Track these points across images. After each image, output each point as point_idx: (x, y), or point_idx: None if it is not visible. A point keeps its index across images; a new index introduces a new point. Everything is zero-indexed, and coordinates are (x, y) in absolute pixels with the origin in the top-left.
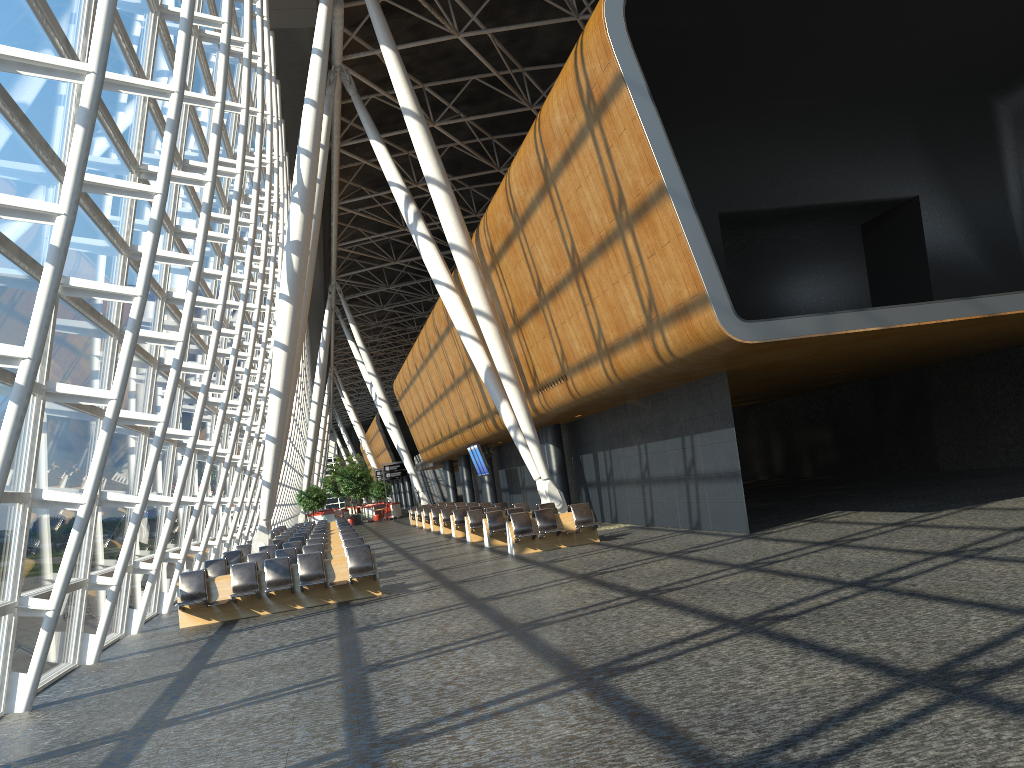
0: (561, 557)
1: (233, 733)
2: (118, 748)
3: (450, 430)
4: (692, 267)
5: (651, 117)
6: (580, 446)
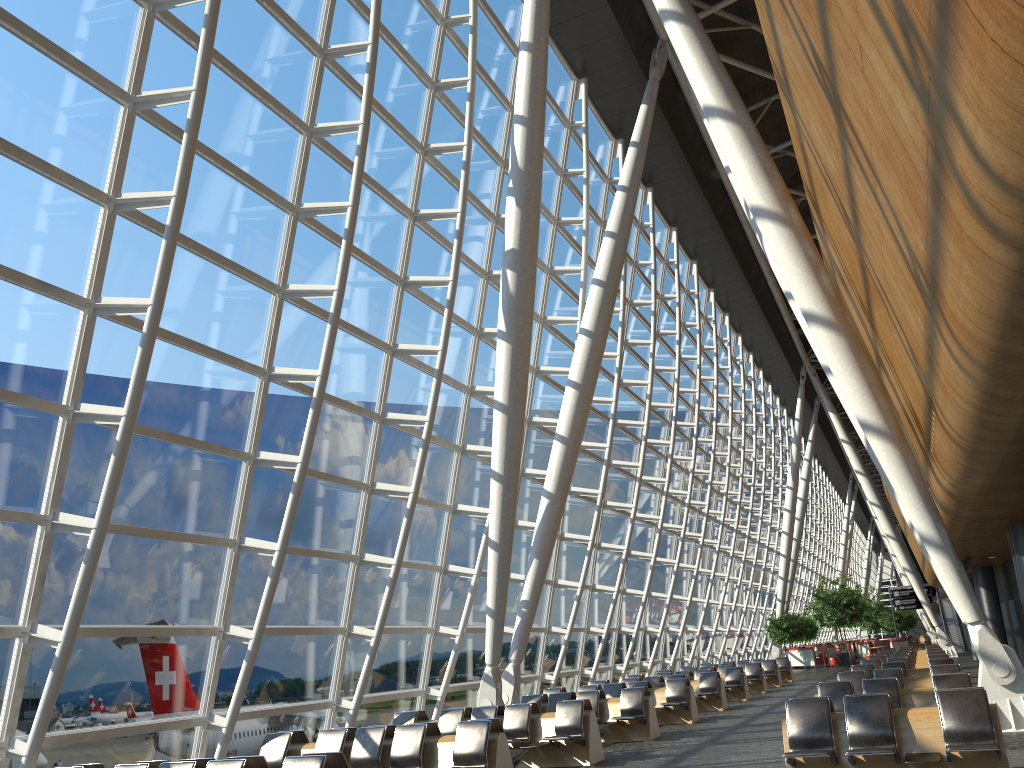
0: None
1: None
2: None
3: None
4: None
5: None
6: None
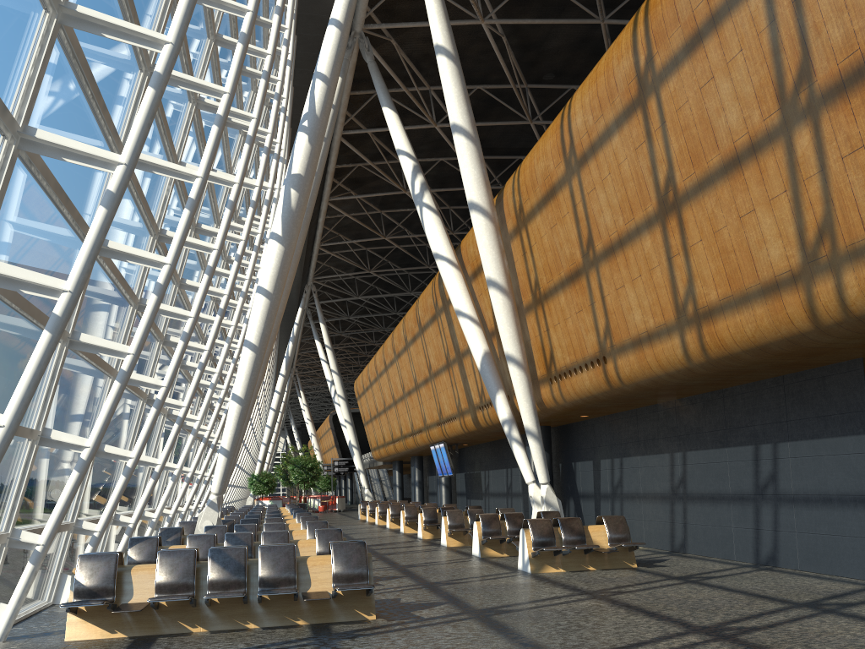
0: (612, 586)
1: None
2: None
3: (413, 427)
4: None
5: None
6: (574, 452)
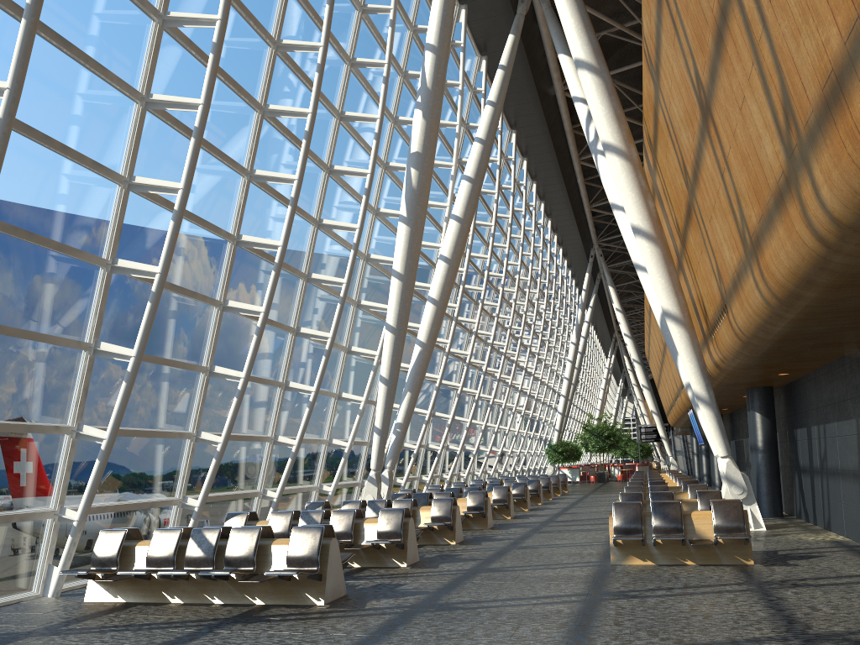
0: (647, 588)
1: None
2: None
3: (674, 392)
4: None
5: None
6: (794, 417)
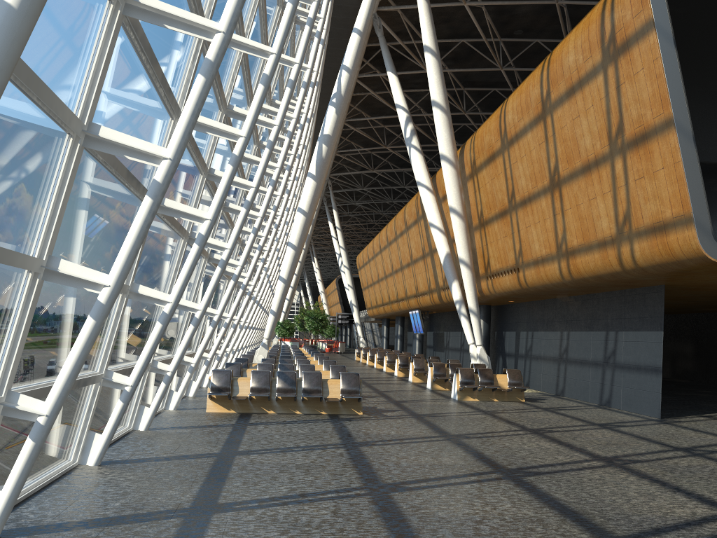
0: (500, 409)
1: (288, 535)
2: (183, 527)
3: (398, 296)
4: (683, 191)
5: (671, 60)
6: (505, 324)
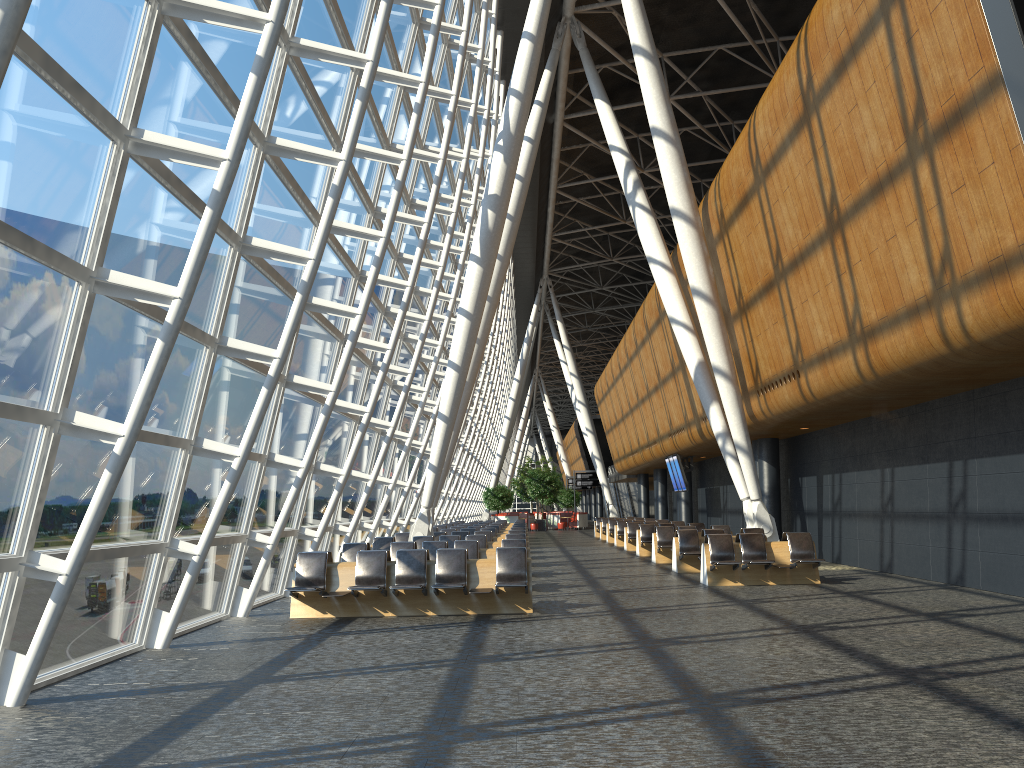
0: (769, 597)
1: None
2: None
3: (648, 438)
4: None
5: None
6: (801, 466)
